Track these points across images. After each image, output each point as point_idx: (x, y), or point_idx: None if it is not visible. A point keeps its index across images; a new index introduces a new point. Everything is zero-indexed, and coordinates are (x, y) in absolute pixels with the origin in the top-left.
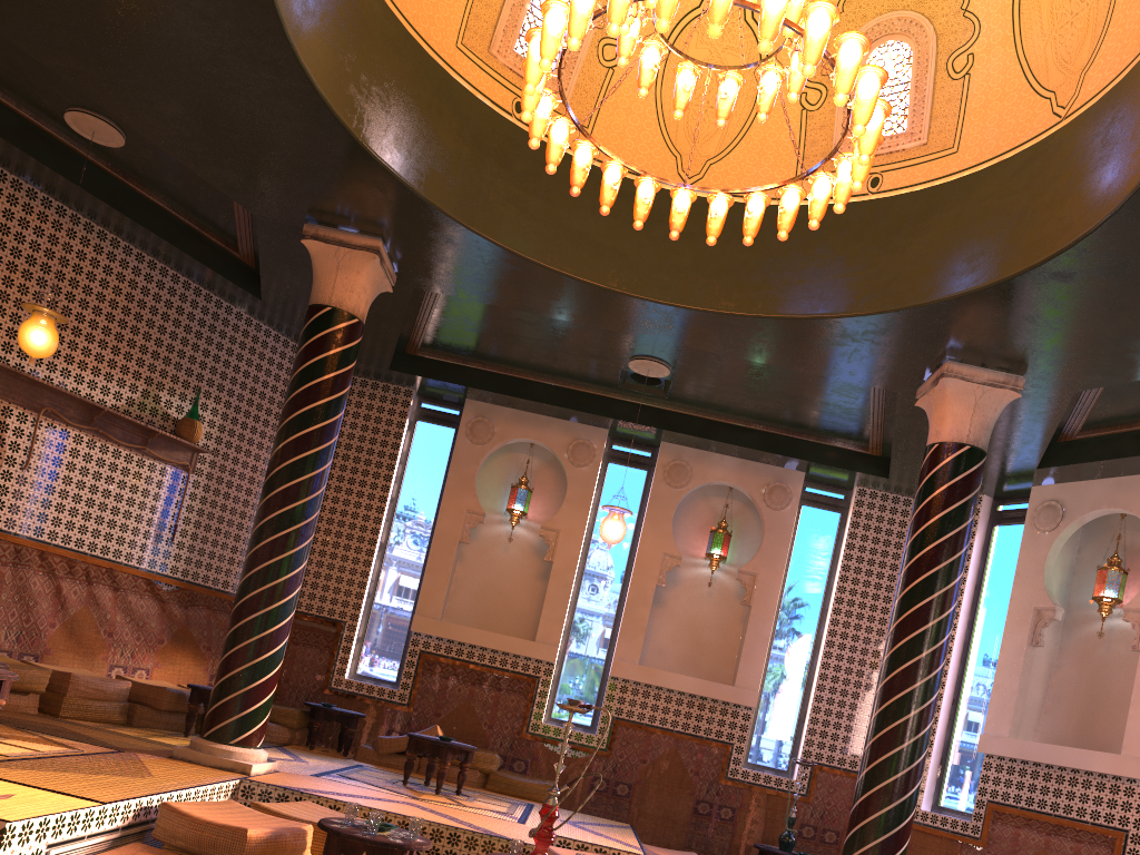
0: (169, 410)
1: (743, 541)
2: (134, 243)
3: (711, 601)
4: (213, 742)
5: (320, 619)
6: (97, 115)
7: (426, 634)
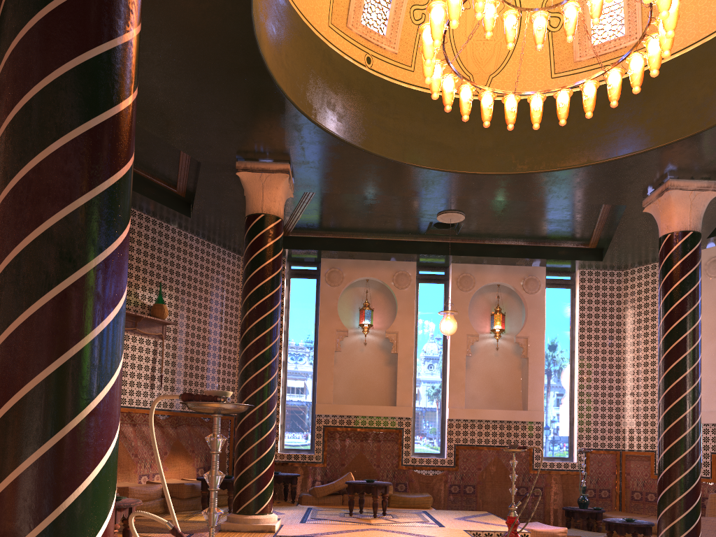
0: (144, 300)
1: (510, 317)
2: None
3: (498, 359)
4: (244, 515)
5: None
6: None
7: (326, 414)
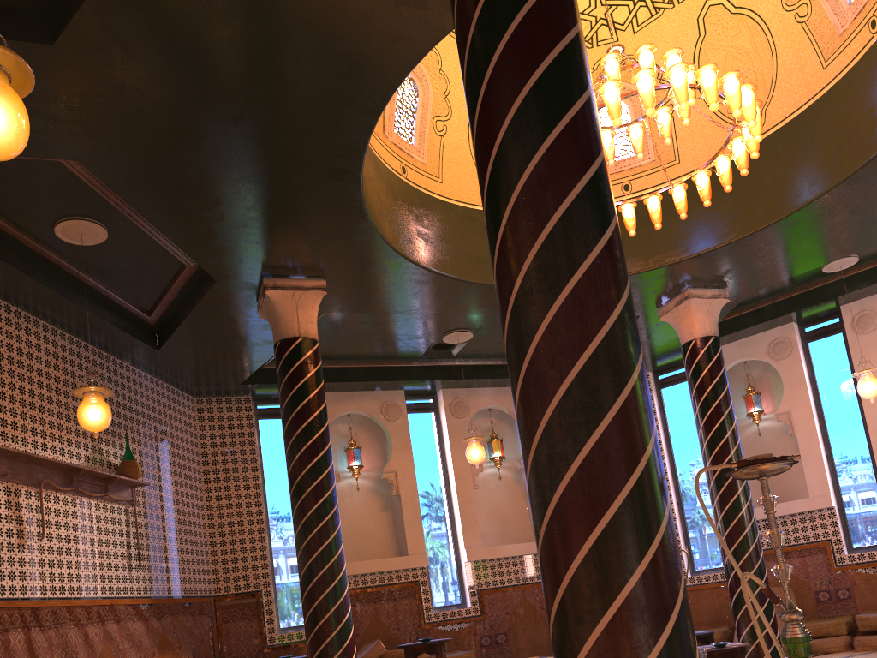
0: (110, 458)
1: (505, 443)
2: (59, 324)
3: (500, 490)
4: None
5: (240, 595)
6: (92, 220)
7: None
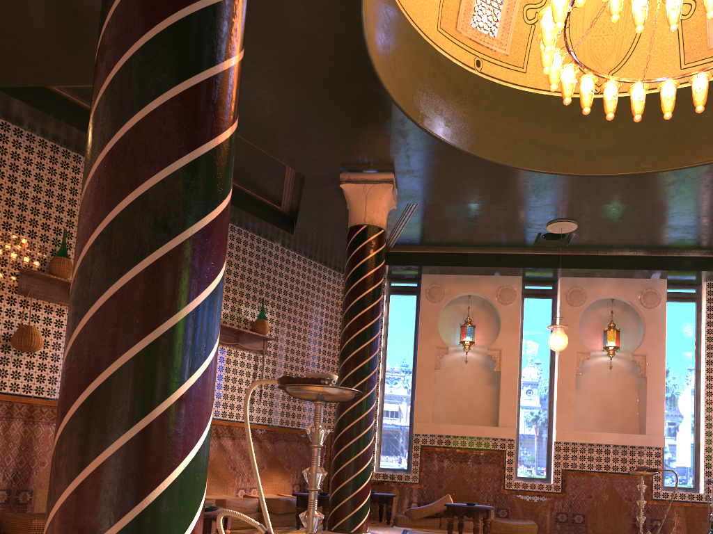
0: (247, 316)
1: (625, 334)
2: None
3: (611, 379)
4: (339, 533)
5: None
6: None
7: (424, 433)
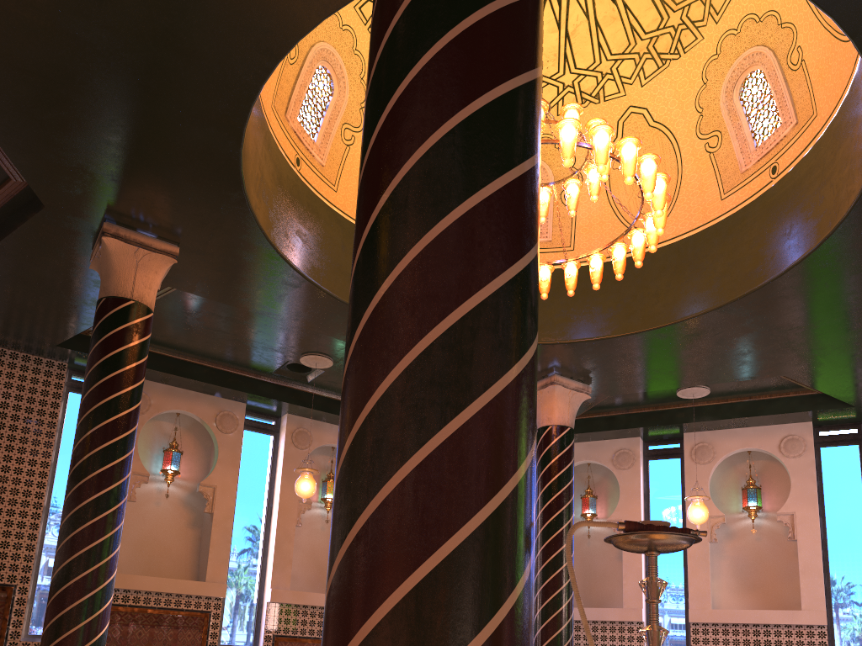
0: None
1: None
2: None
3: (325, 534)
4: None
5: None
6: None
7: None
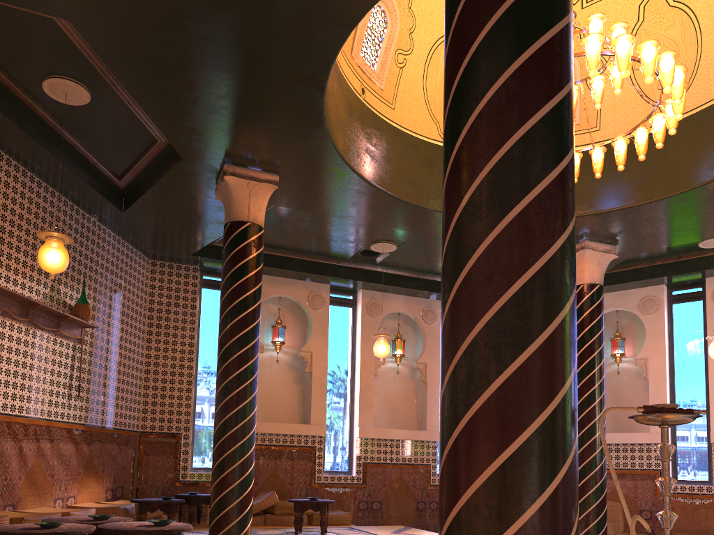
0: (66, 298)
1: (406, 344)
2: (38, 173)
3: (396, 382)
4: None
5: (162, 434)
6: (78, 82)
7: None
